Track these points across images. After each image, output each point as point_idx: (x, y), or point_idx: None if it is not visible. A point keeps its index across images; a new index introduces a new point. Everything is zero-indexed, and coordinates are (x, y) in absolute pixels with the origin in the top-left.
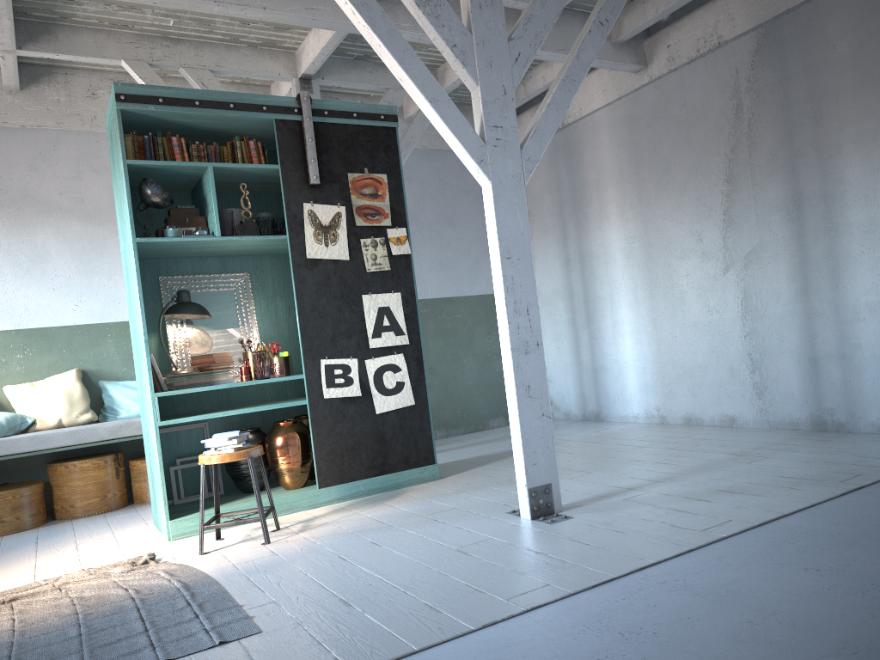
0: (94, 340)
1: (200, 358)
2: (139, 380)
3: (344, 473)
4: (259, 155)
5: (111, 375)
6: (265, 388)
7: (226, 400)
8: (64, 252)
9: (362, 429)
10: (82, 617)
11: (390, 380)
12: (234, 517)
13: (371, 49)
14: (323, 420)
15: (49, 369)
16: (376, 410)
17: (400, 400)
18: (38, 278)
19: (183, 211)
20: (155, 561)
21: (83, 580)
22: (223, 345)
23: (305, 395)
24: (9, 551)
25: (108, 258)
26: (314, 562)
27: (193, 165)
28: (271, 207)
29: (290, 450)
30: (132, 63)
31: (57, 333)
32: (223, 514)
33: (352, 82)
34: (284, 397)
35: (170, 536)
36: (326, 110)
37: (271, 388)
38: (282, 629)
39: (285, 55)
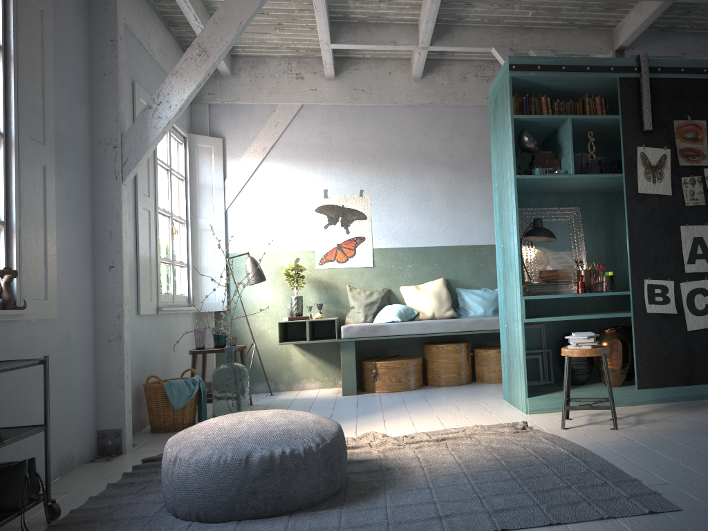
0: (454, 258)
1: (546, 273)
2: (503, 286)
3: (658, 379)
4: (601, 109)
5: (463, 285)
6: (585, 301)
7: (557, 308)
8: (439, 193)
9: (674, 342)
10: (505, 463)
11: (700, 302)
12: (583, 403)
13: (677, 19)
14: (643, 331)
15: (426, 276)
16: (687, 327)
17: (707, 321)
18: (423, 211)
19: (543, 156)
20: (529, 428)
21: (485, 434)
22: (559, 263)
23: (615, 310)
24: (412, 403)
25: (466, 198)
26: (677, 453)
27: (557, 117)
28: (598, 154)
29: (614, 354)
30: (499, 49)
31: (432, 251)
32: (571, 399)
33: (656, 50)
34: (600, 310)
35: (527, 410)
36: (659, 67)
37: (590, 301)
38: (701, 512)
39: (605, 32)
